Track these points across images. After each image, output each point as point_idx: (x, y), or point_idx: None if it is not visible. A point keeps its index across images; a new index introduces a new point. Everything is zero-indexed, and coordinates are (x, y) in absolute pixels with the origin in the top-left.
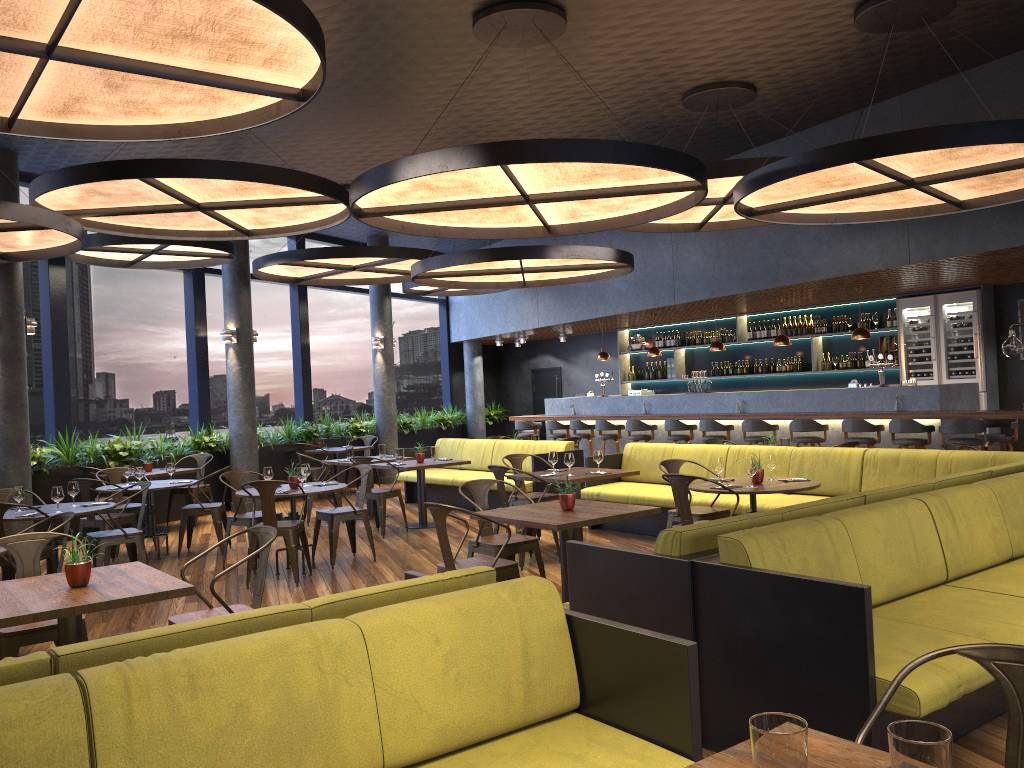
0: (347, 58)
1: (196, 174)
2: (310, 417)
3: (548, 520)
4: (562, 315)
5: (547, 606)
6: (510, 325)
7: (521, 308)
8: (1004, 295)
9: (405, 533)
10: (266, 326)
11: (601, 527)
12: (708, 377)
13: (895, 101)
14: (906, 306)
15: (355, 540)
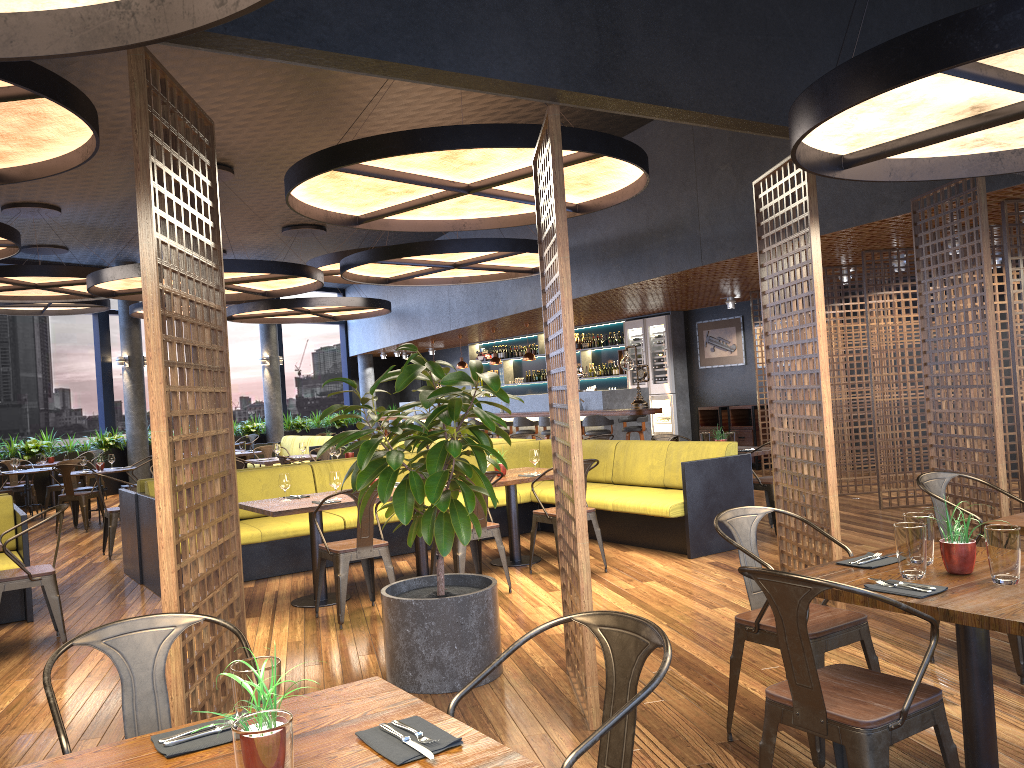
0: (114, 190)
1: (6, 274)
2: None
3: None
4: (401, 336)
5: (3, 506)
6: (377, 343)
7: (382, 330)
8: (689, 318)
9: None
10: None
11: None
12: (523, 383)
13: None
14: (629, 327)
15: None
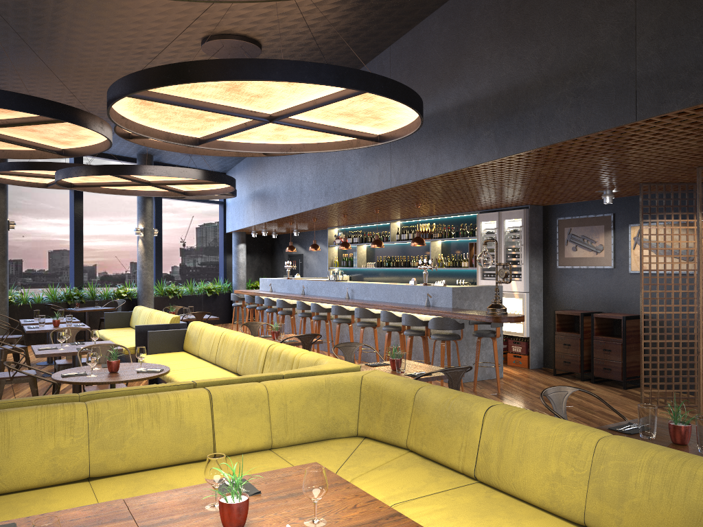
0: None
1: None
2: (80, 284)
3: None
4: (262, 216)
5: None
6: (245, 222)
7: (249, 210)
8: (549, 214)
9: None
10: (96, 216)
11: None
12: (374, 267)
13: (388, 51)
14: (482, 220)
15: None
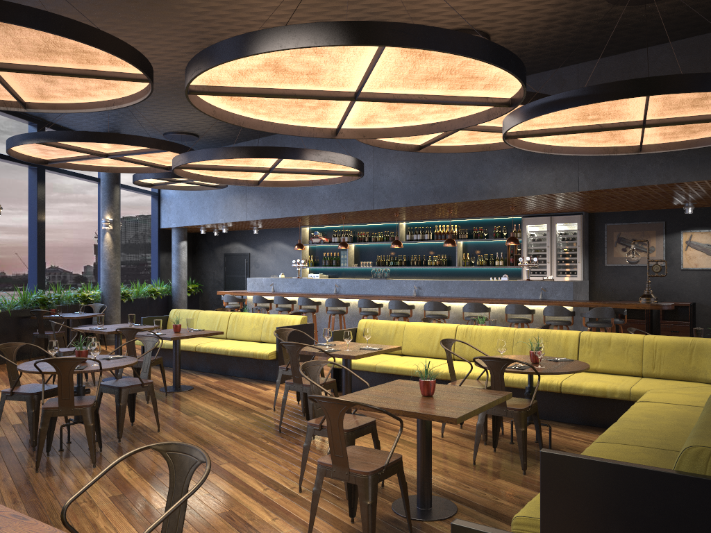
0: None
1: (10, 19)
2: (43, 286)
3: (435, 411)
4: (269, 212)
5: None
6: (219, 217)
7: (230, 204)
8: (596, 220)
9: (165, 397)
10: None
11: (341, 390)
12: (374, 267)
13: (573, 68)
14: (529, 223)
15: (134, 410)
